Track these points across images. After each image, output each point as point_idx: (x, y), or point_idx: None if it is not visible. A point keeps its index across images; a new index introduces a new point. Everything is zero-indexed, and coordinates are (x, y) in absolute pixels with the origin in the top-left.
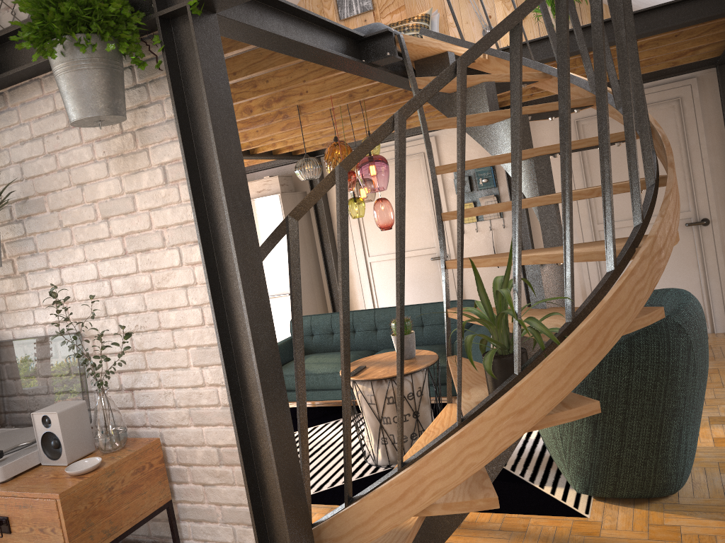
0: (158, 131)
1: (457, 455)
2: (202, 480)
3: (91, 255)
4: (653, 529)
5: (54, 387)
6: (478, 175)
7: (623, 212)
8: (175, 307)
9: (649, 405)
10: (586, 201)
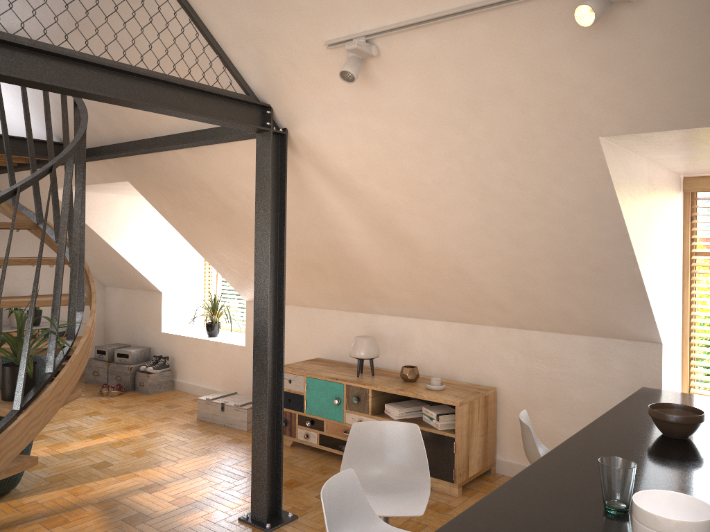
0: None
1: (25, 428)
2: None
3: None
4: (20, 508)
5: None
6: None
7: None
8: None
9: None
10: None
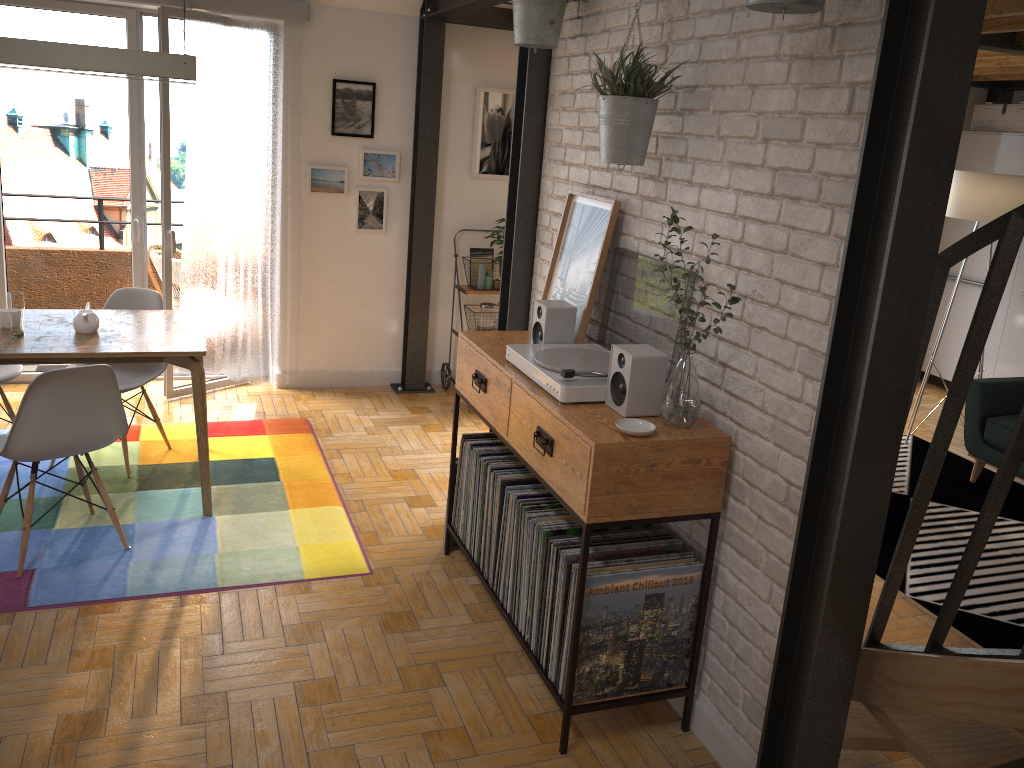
0: (864, 34)
1: None
2: (759, 511)
3: (736, 183)
4: None
5: (654, 324)
6: None
7: None
8: (802, 286)
9: None
10: None
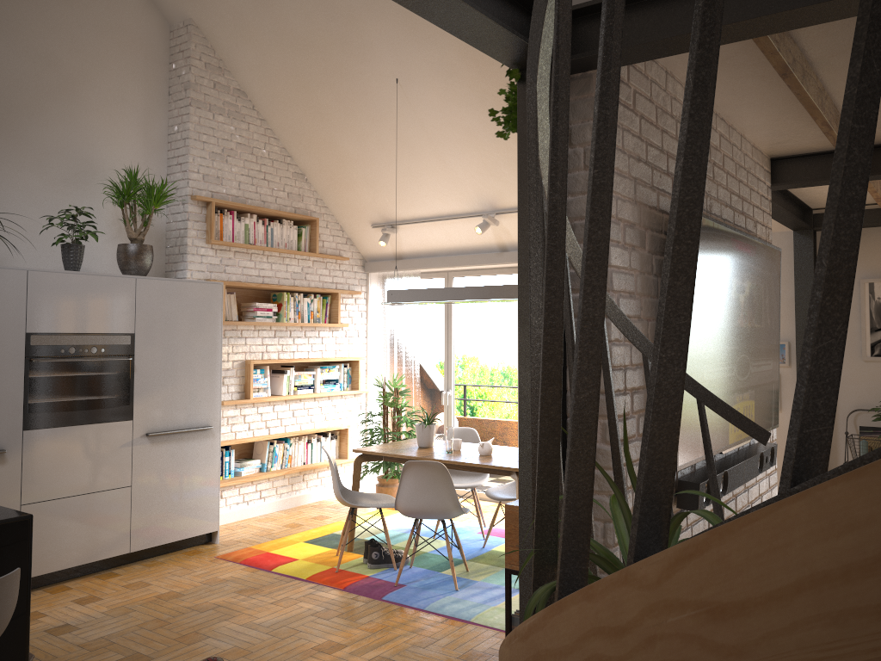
0: None
1: None
2: None
3: None
4: None
5: None
6: None
7: None
8: None
9: None
10: None
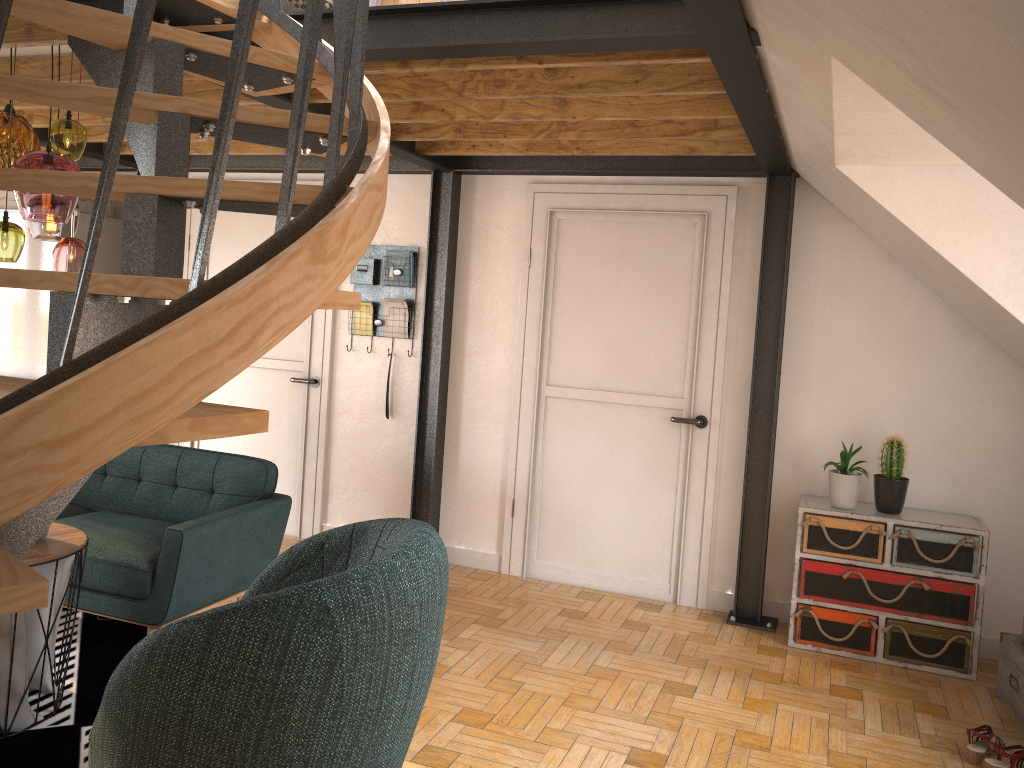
0: None
1: None
2: None
3: None
4: None
5: None
6: (390, 261)
7: (588, 375)
8: None
9: (222, 763)
10: (538, 344)
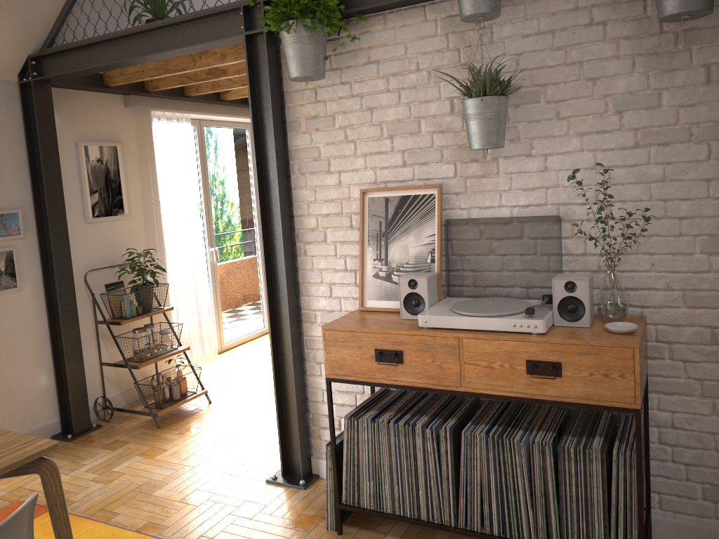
0: (710, 33)
1: None
2: (684, 357)
3: (591, 145)
4: None
5: (518, 264)
6: None
7: None
8: (689, 198)
9: None
10: None
